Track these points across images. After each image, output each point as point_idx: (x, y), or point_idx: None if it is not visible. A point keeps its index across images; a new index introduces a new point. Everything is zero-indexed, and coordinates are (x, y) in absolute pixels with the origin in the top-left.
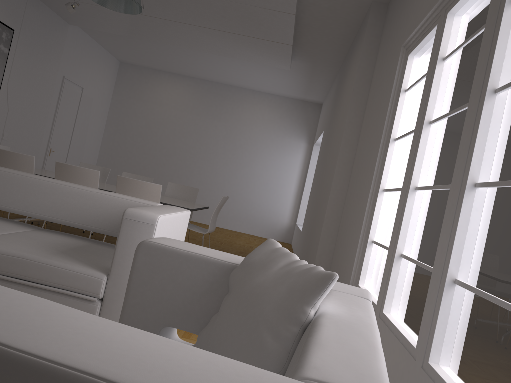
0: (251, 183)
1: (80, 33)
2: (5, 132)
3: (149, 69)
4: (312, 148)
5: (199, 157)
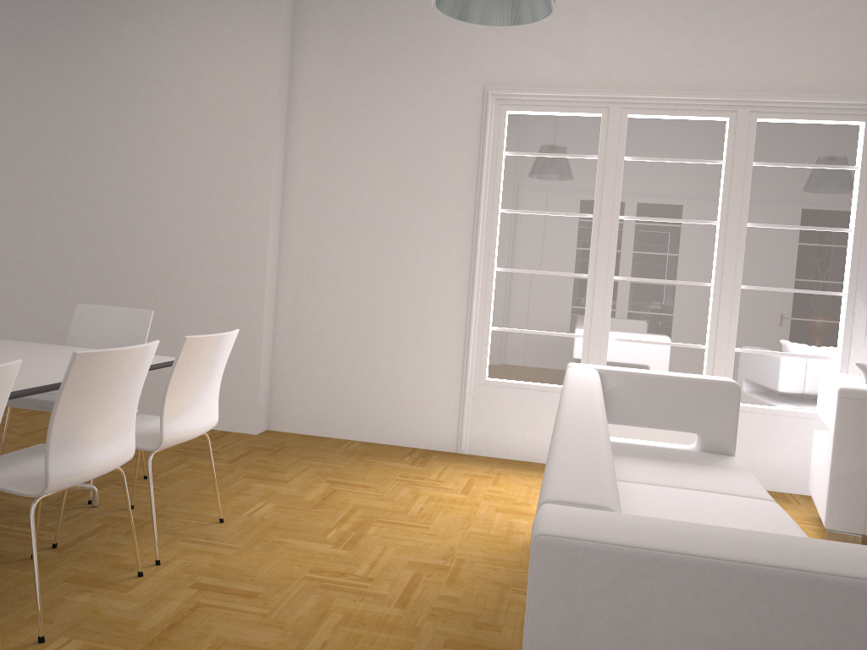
0: None
1: None
2: None
3: None
4: None
5: None
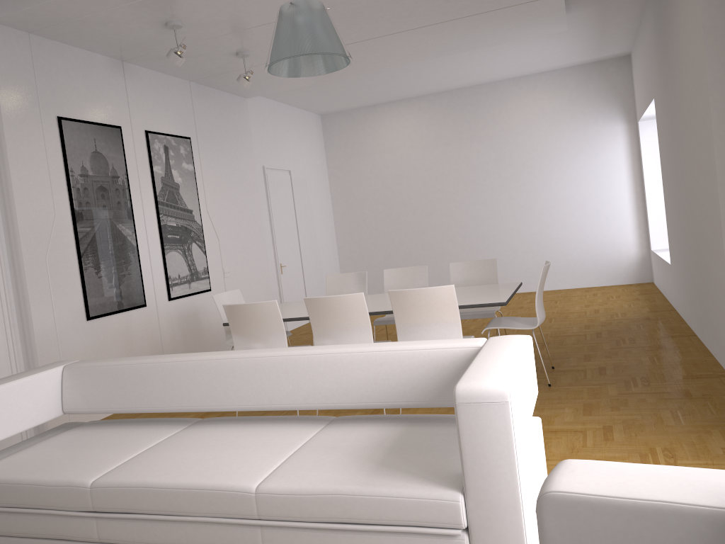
0: (558, 214)
1: (262, 102)
2: (225, 268)
3: (360, 109)
4: (636, 128)
5: (470, 203)
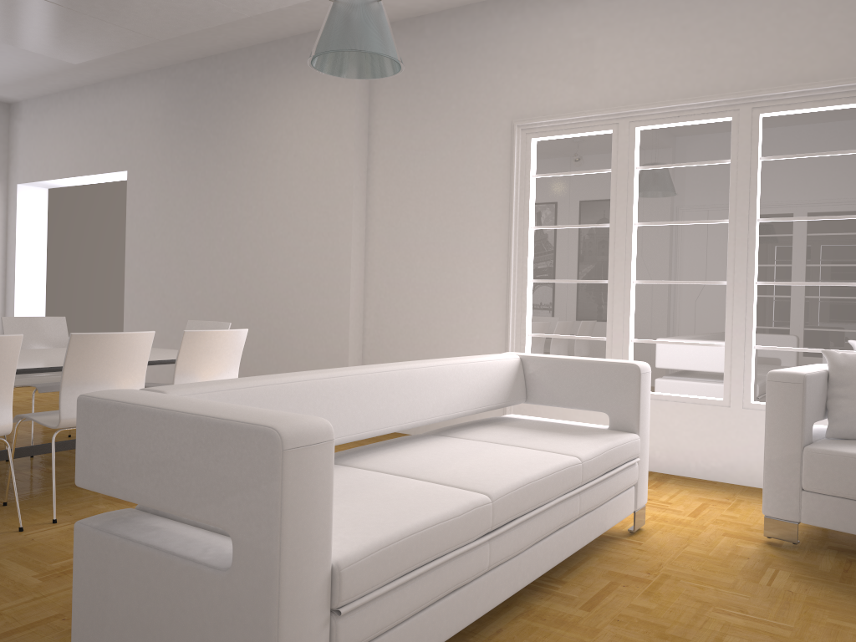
0: None
1: None
2: None
3: None
4: (7, 190)
5: None
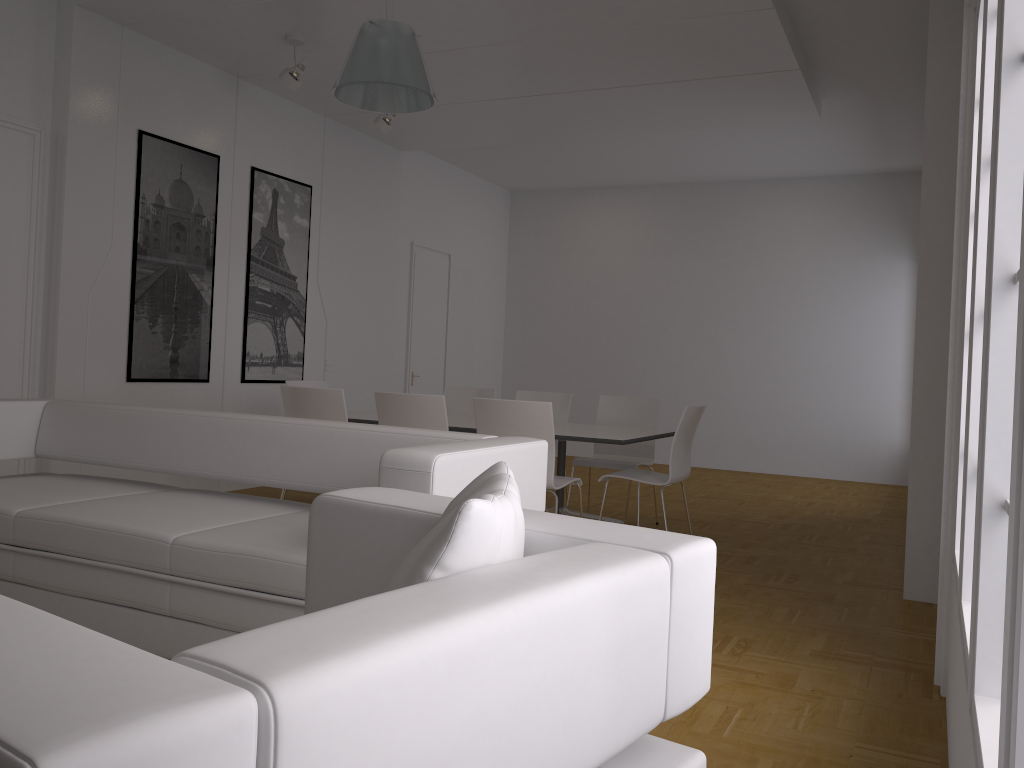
0: (802, 371)
1: (427, 160)
2: (328, 359)
3: (563, 191)
4: None
5: (686, 338)
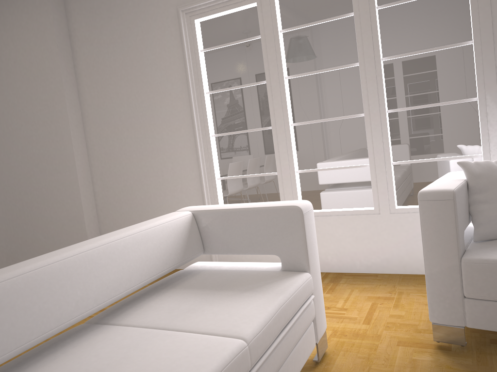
0: None
1: None
2: None
3: None
4: None
5: None
